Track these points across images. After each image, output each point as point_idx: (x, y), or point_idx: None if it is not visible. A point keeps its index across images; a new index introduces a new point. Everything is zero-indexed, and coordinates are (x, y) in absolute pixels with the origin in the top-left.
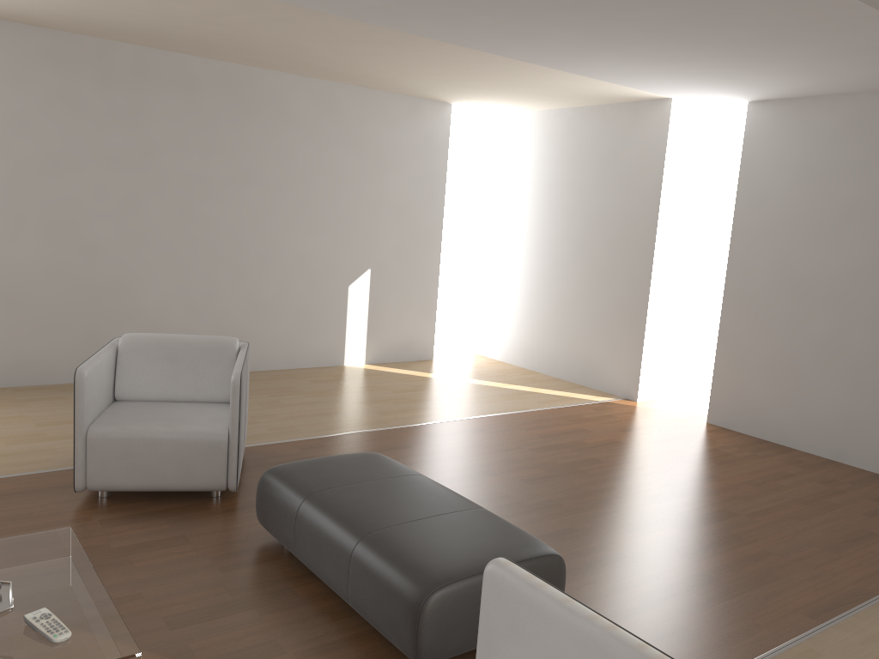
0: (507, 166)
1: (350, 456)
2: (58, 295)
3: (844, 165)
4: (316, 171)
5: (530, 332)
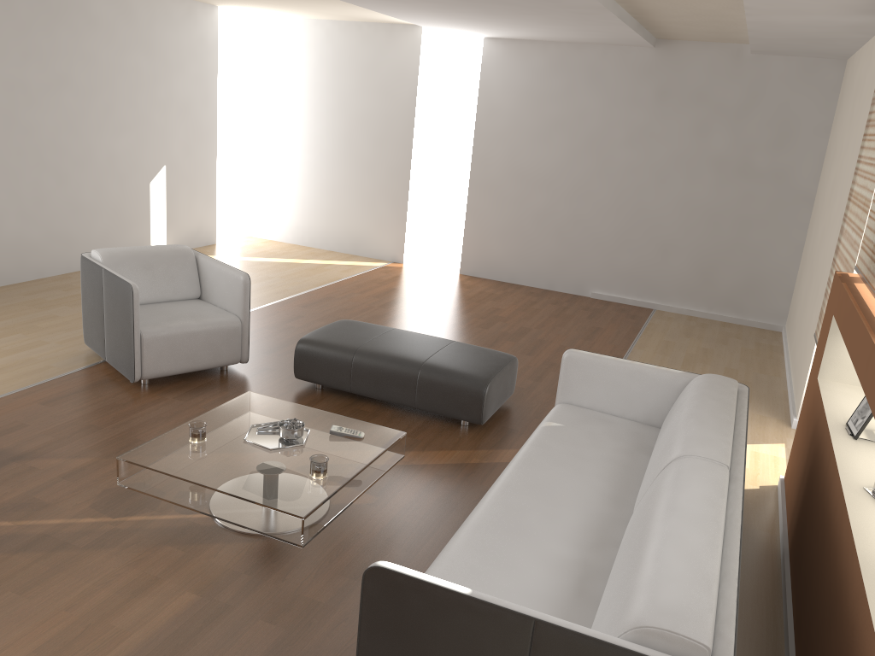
0: (264, 65)
1: (339, 323)
2: None
3: (552, 91)
4: (117, 74)
5: (300, 214)
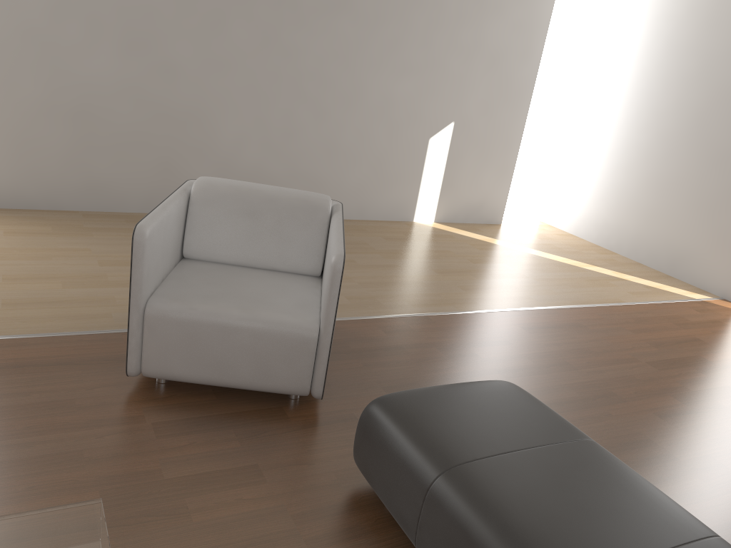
0: (616, 20)
1: (482, 388)
2: (133, 118)
3: None
4: (413, 5)
5: (612, 209)
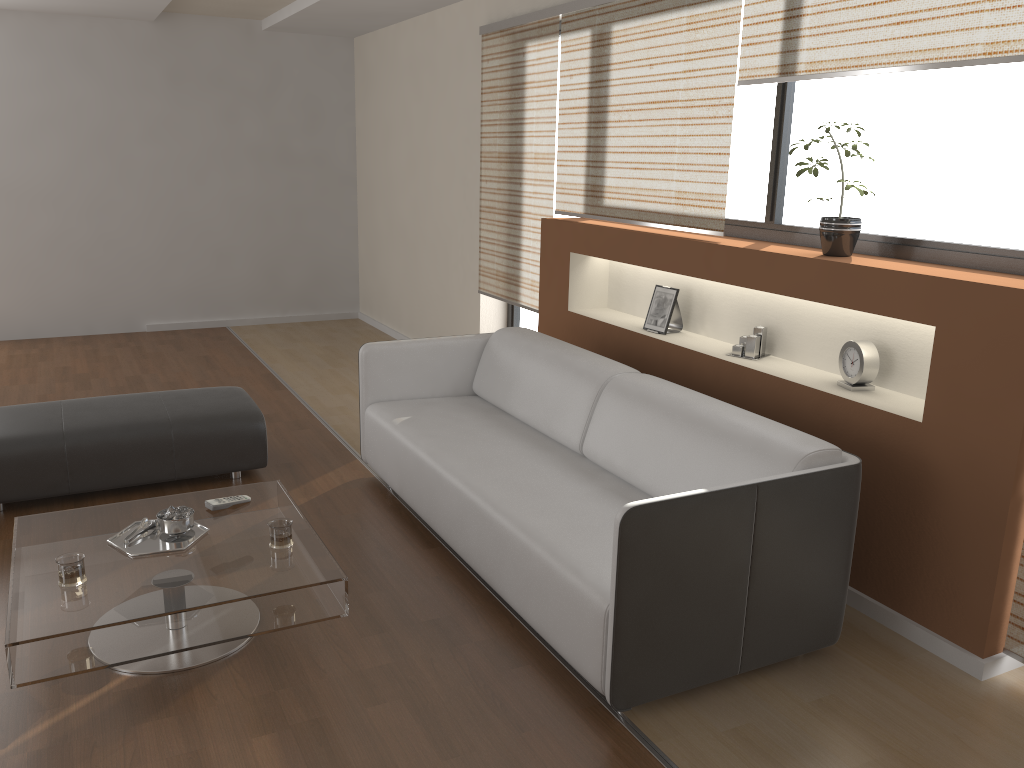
0: None
1: None
2: None
3: (26, 77)
4: None
5: None
